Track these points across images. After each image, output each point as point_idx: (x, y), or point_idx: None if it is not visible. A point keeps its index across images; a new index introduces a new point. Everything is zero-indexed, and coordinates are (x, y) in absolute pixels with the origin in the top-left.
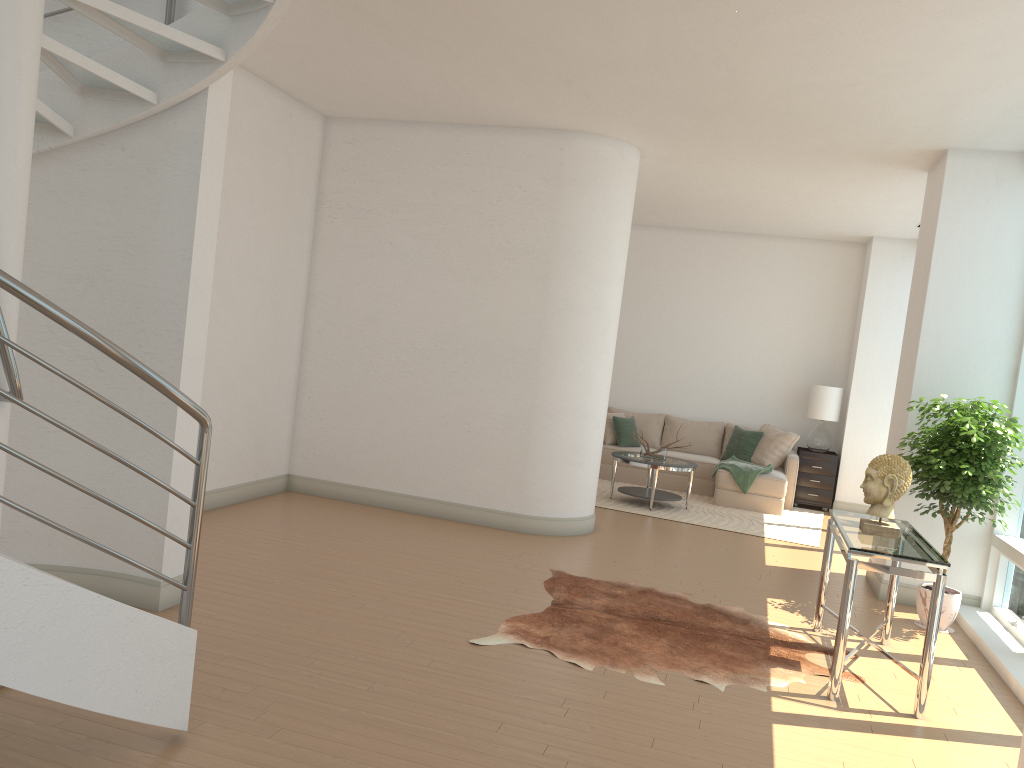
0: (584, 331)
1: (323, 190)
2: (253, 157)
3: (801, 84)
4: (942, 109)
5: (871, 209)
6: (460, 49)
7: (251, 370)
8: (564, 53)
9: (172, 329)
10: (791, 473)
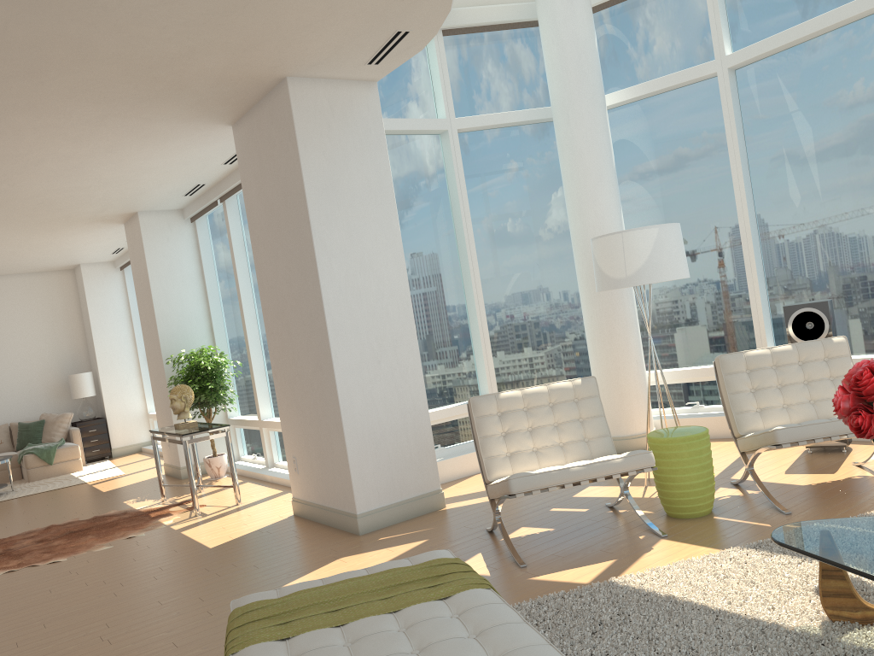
0: None
1: None
2: None
3: (56, 189)
4: (137, 194)
5: (83, 248)
6: None
7: None
8: None
9: None
10: (77, 440)
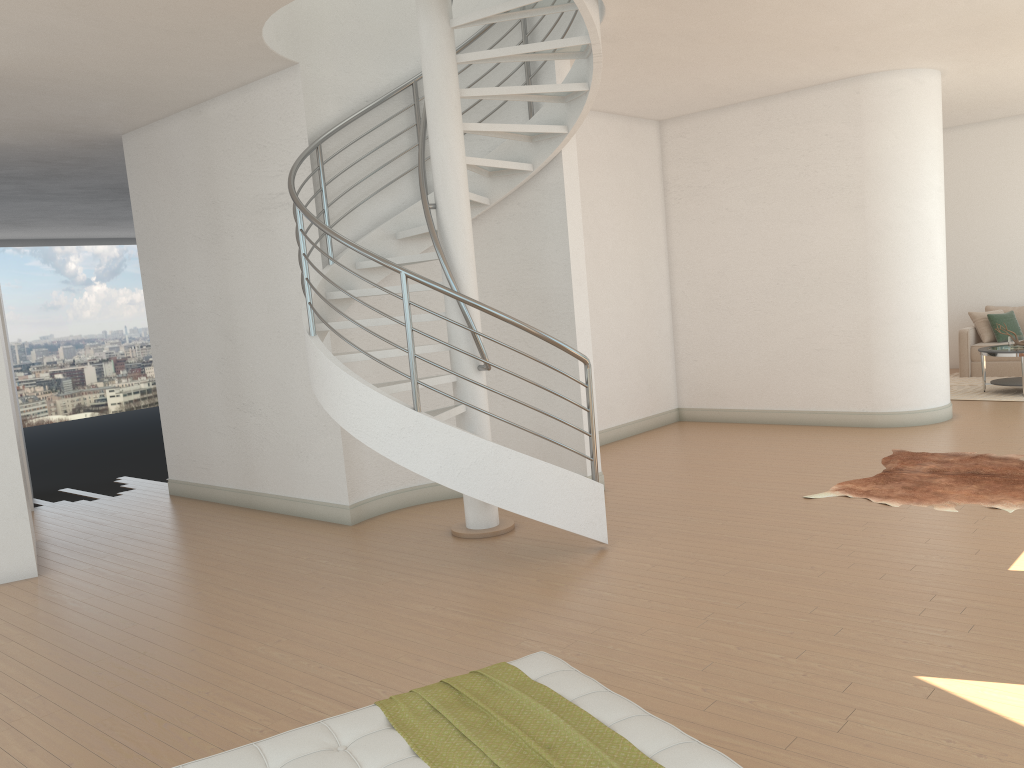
0: (906, 245)
1: (667, 179)
2: (607, 172)
3: None
4: None
5: None
6: (737, 55)
7: (634, 331)
8: (819, 34)
9: (566, 312)
10: None
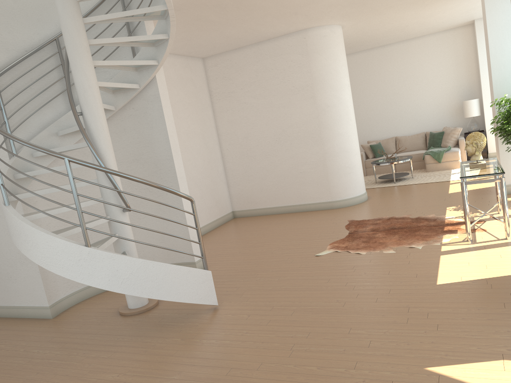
0: (337, 114)
1: (211, 89)
2: (179, 87)
3: None
4: None
5: (464, 10)
6: (245, 18)
7: (205, 173)
8: (288, 5)
9: (170, 169)
10: (462, 147)
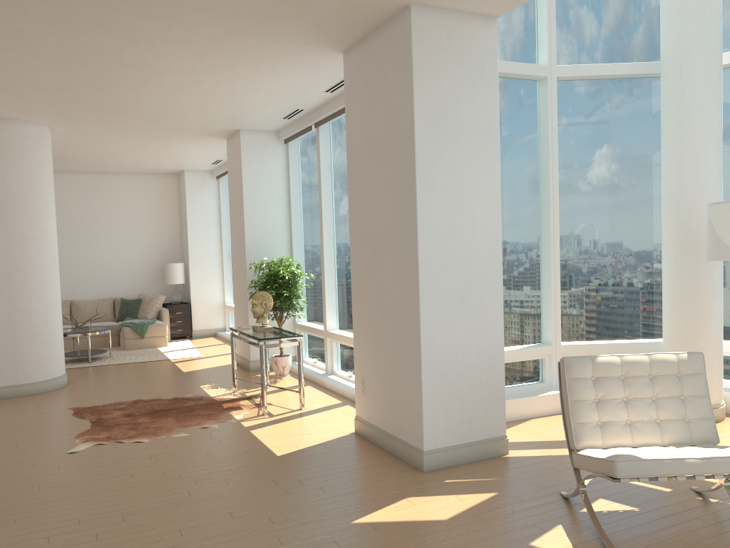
0: (40, 253)
1: None
2: None
3: (174, 101)
4: (242, 113)
5: (189, 156)
6: None
7: None
8: (30, 80)
9: None
10: (166, 320)
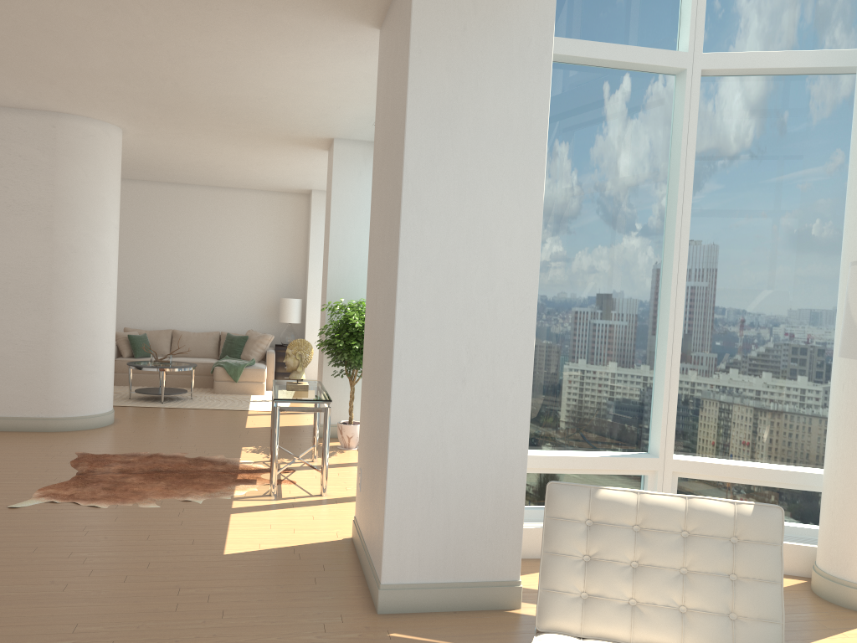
0: (89, 269)
1: None
2: None
3: (226, 96)
4: (320, 116)
5: (303, 172)
6: None
7: None
8: (43, 63)
9: None
10: (270, 363)
